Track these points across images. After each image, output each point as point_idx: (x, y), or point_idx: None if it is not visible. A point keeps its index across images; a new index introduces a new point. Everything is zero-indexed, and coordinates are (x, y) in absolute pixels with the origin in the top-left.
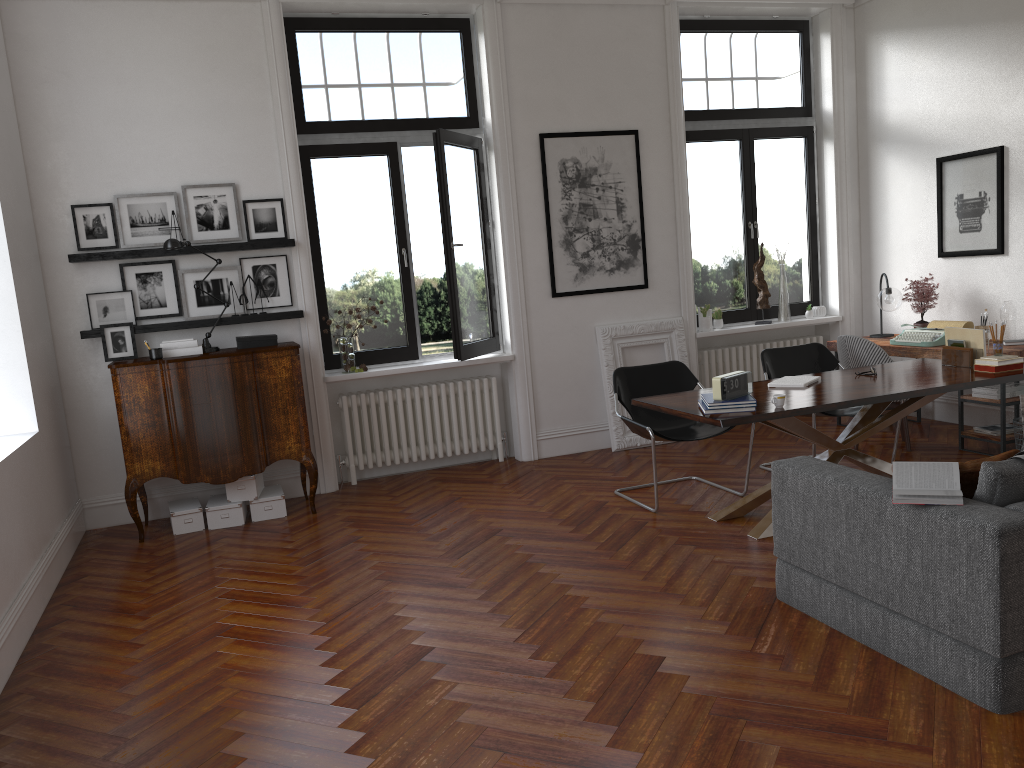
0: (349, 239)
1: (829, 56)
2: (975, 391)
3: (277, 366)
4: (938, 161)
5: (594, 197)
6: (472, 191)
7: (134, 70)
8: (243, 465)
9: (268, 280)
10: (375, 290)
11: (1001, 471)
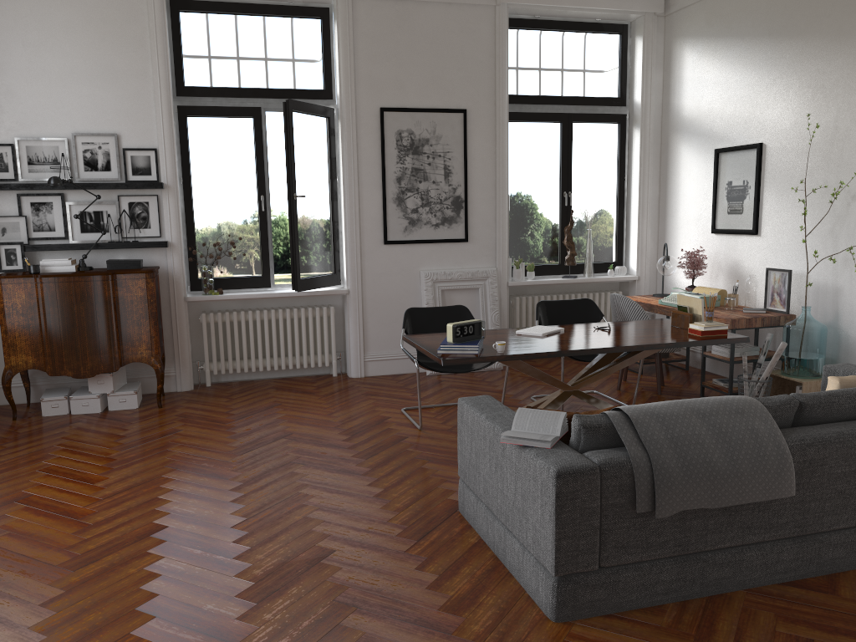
0: (217, 185)
1: (641, 56)
2: (714, 349)
3: (134, 286)
4: (716, 152)
5: (425, 163)
6: (321, 152)
7: (37, 36)
8: (100, 364)
9: (141, 215)
10: (237, 228)
11: (583, 423)
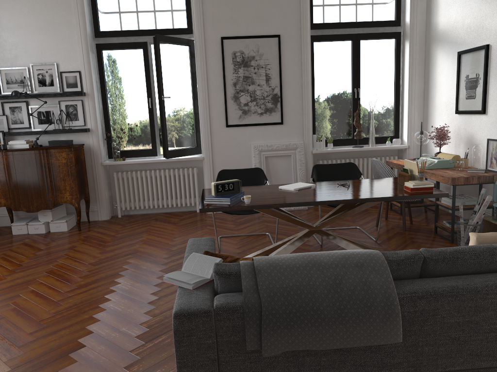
0: (122, 92)
1: None
2: (443, 199)
3: (60, 156)
4: (458, 54)
5: (252, 72)
6: (184, 68)
7: (7, 6)
8: (41, 204)
9: (73, 112)
10: (135, 119)
11: (216, 271)
